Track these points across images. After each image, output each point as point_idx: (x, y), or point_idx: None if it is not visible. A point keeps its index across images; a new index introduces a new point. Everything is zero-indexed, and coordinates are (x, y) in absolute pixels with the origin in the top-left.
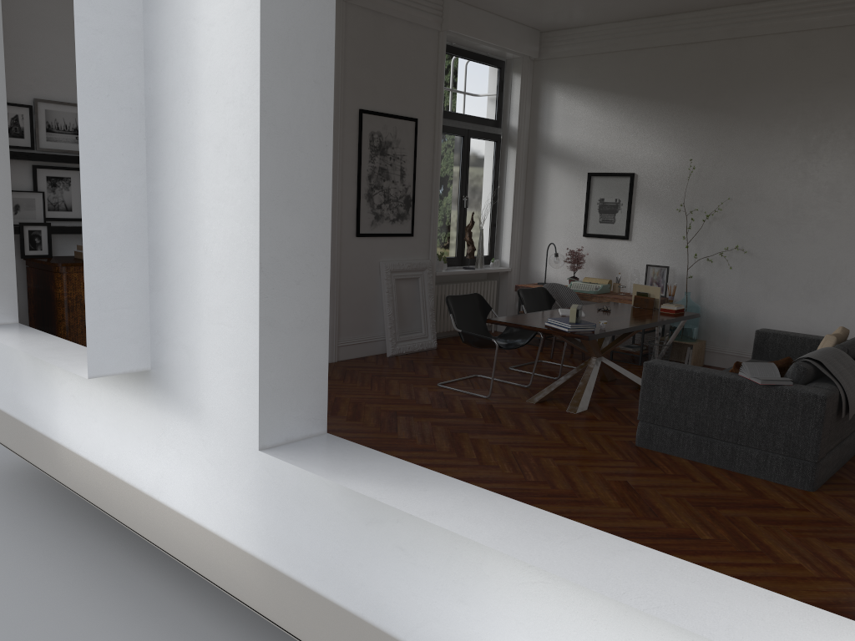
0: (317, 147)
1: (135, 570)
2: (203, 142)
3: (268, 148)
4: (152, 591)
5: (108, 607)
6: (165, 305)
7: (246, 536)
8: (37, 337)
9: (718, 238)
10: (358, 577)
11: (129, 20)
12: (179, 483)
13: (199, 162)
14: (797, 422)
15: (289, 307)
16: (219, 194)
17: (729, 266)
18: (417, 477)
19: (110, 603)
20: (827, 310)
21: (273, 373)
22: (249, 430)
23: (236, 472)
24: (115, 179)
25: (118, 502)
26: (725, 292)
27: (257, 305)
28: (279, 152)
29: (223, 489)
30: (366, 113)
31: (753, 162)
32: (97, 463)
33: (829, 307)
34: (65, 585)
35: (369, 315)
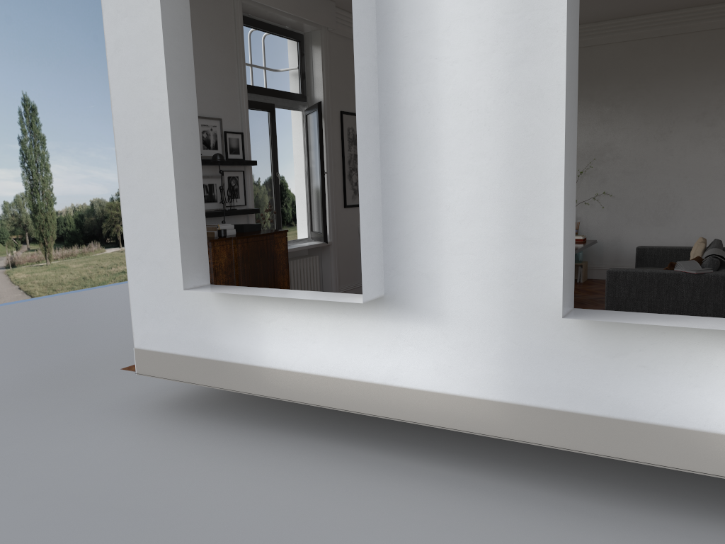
0: (574, 134)
1: (340, 448)
2: (445, 137)
3: (566, 135)
4: (368, 457)
5: (351, 469)
6: (402, 248)
7: (492, 390)
8: (253, 289)
9: (588, 187)
10: (605, 392)
11: (372, 60)
12: (417, 369)
13: (440, 150)
14: (720, 295)
15: (568, 230)
16: (462, 170)
17: (598, 207)
18: (670, 317)
19: (349, 467)
20: (671, 230)
21: (565, 270)
22: (495, 319)
23: (481, 349)
24: (369, 166)
25: (342, 397)
26: (597, 225)
27: (503, 237)
28: (567, 138)
29: (467, 363)
30: (344, 113)
31: (609, 132)
32: (316, 373)
33: (672, 228)
34: (305, 463)
35: (355, 267)
